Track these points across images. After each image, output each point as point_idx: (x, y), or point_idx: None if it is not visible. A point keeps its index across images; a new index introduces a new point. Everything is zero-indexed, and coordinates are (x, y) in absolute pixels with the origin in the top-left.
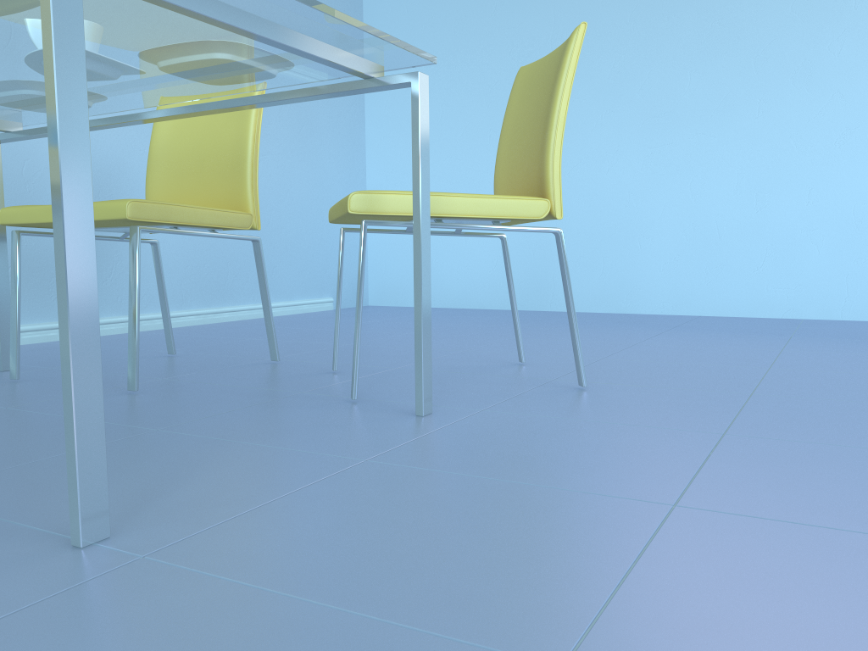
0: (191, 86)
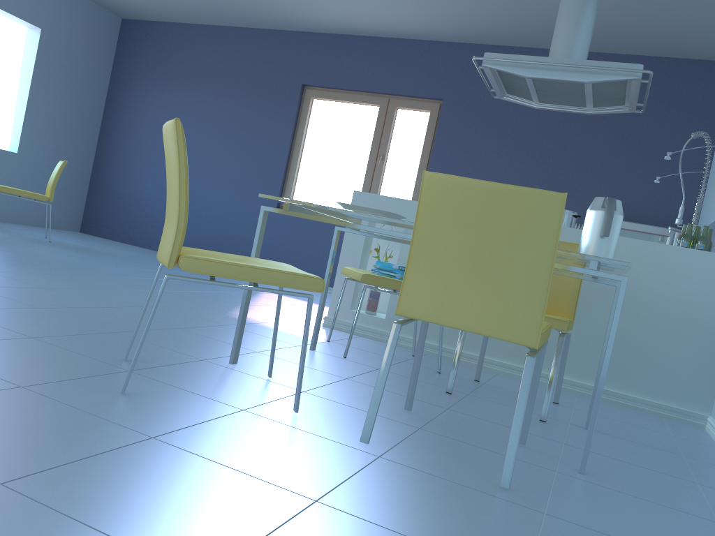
0: (395, 224)
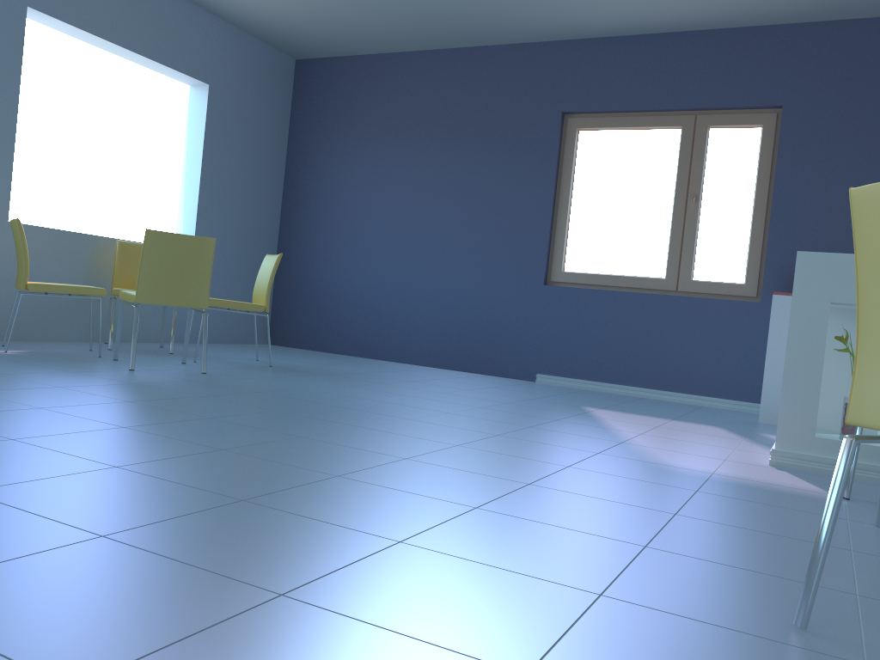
0: None
